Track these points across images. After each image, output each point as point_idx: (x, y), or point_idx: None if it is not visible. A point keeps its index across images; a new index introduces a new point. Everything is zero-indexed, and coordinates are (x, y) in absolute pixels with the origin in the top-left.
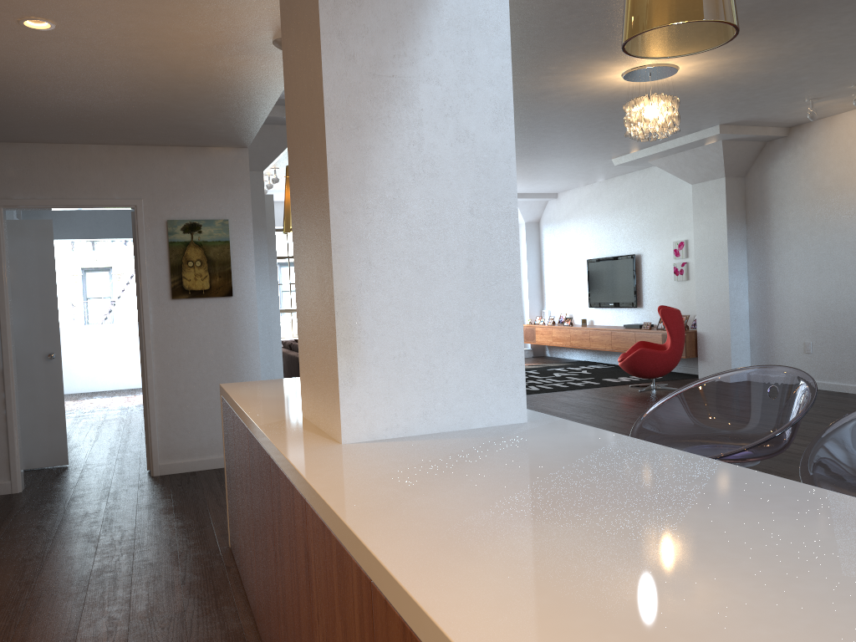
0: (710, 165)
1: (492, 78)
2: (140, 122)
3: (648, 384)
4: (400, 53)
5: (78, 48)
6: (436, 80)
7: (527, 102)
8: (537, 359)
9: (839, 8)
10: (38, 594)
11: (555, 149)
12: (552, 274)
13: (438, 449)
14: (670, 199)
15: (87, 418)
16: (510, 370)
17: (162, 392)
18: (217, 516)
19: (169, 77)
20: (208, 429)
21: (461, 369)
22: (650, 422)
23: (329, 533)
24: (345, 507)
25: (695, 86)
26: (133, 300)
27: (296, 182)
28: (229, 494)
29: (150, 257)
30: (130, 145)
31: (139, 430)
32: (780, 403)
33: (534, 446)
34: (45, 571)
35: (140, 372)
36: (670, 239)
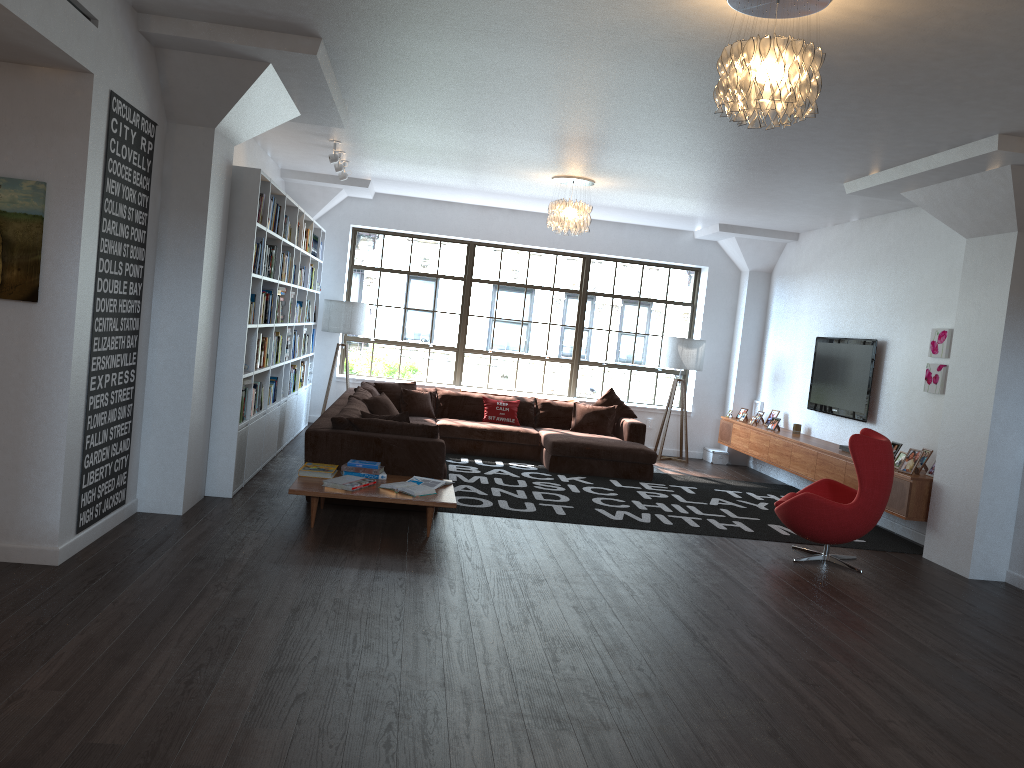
0: (993, 209)
1: None
2: None
3: (818, 552)
4: None
5: None
6: None
7: (601, 50)
8: (728, 468)
9: None
10: None
11: (731, 153)
12: (774, 351)
13: None
14: (940, 260)
15: None
16: None
17: None
18: None
19: None
20: None
21: None
22: None
23: None
24: None
25: (895, 39)
26: None
27: None
28: None
29: None
30: None
31: None
32: None
33: None
34: None
35: None
36: (930, 324)
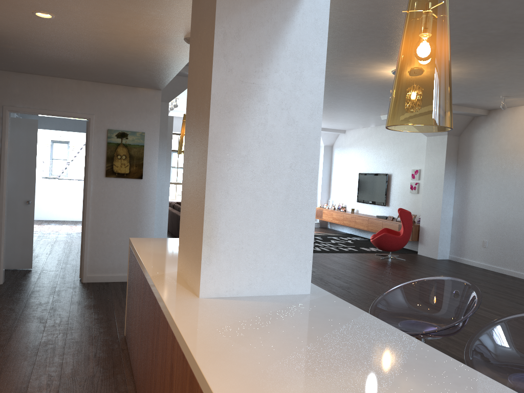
0: None
1: (312, 89)
2: (98, 70)
3: (386, 255)
4: (259, 70)
5: (66, 29)
6: (279, 88)
7: (333, 79)
8: (322, 229)
9: None
10: (7, 354)
11: (347, 106)
12: (336, 179)
13: (255, 309)
14: (412, 143)
15: (45, 238)
16: (303, 262)
17: (93, 232)
18: (119, 314)
19: (119, 49)
20: (119, 257)
21: (274, 259)
22: (382, 302)
23: (186, 363)
24: (197, 350)
25: None
26: (80, 163)
27: (189, 134)
28: (128, 305)
29: (95, 150)
30: (90, 81)
31: (76, 249)
32: (459, 301)
33: (312, 314)
34: (12, 339)
35: (81, 211)
36: (410, 167)
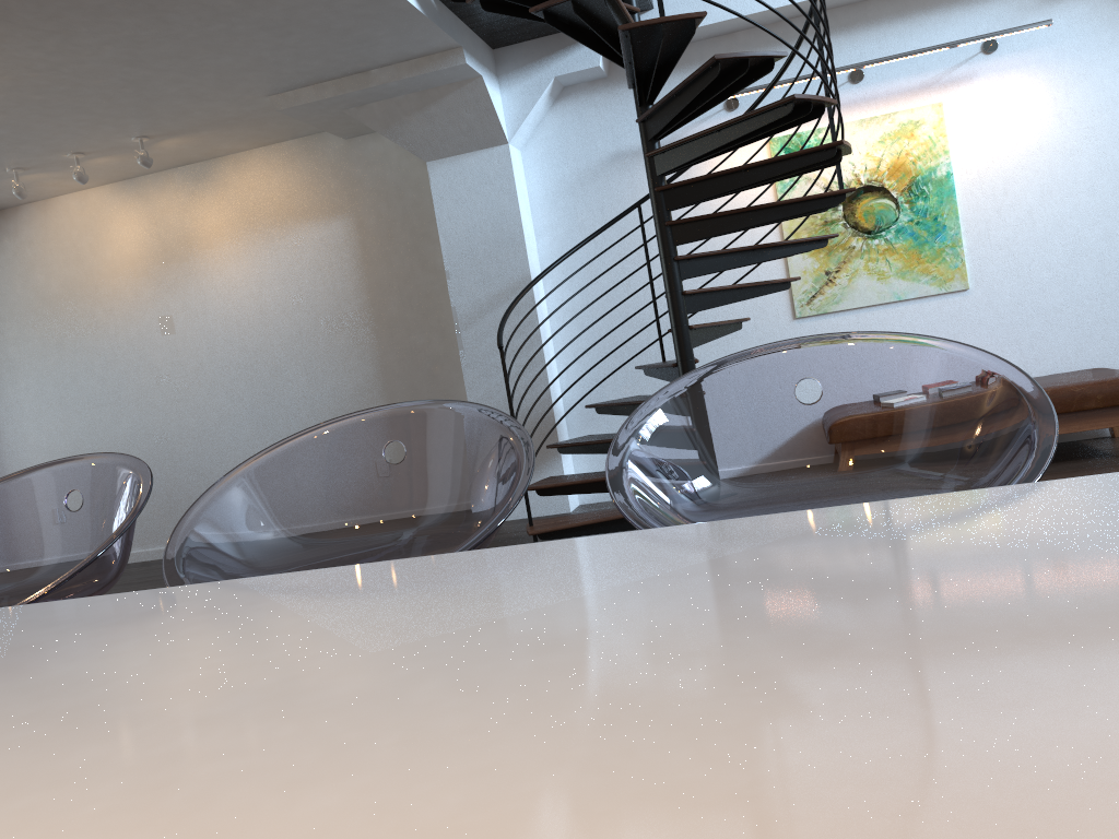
0: None
1: None
2: None
3: None
4: None
5: None
6: None
7: None
8: None
9: (42, 23)
10: None
11: None
12: None
13: None
14: None
15: None
16: None
17: None
18: None
19: None
20: None
21: None
22: None
23: None
24: None
25: None
26: None
27: None
28: None
29: None
30: None
31: None
32: (91, 514)
33: None
34: None
35: None
36: None
